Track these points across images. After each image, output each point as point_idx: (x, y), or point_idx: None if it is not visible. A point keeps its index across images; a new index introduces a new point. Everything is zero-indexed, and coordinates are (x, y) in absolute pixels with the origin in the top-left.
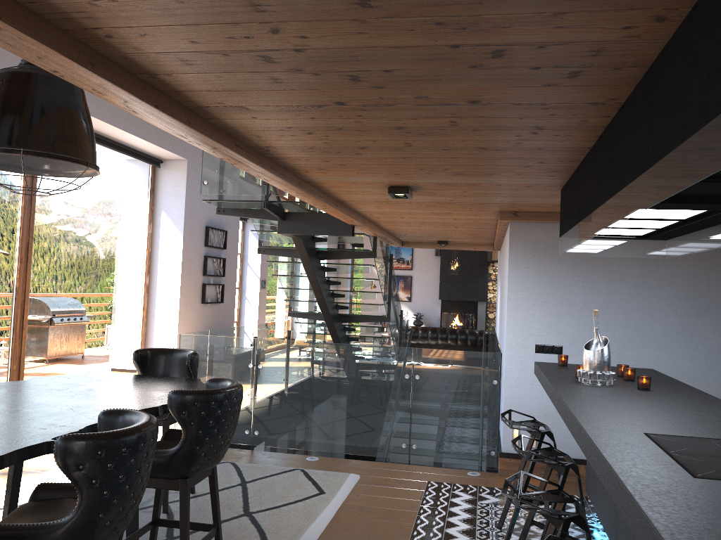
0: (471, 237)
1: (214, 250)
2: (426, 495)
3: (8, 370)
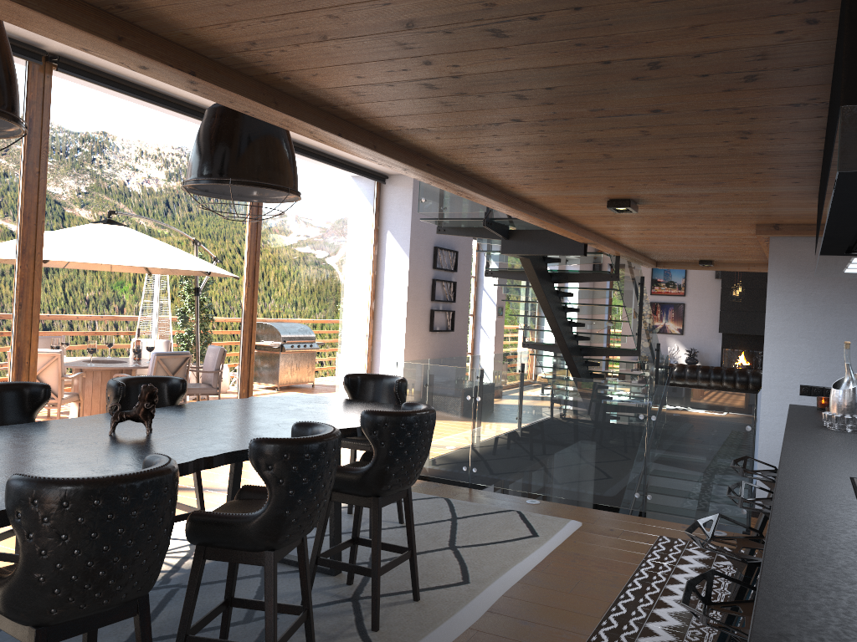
0: (739, 255)
1: (443, 273)
2: (653, 549)
3: (237, 394)
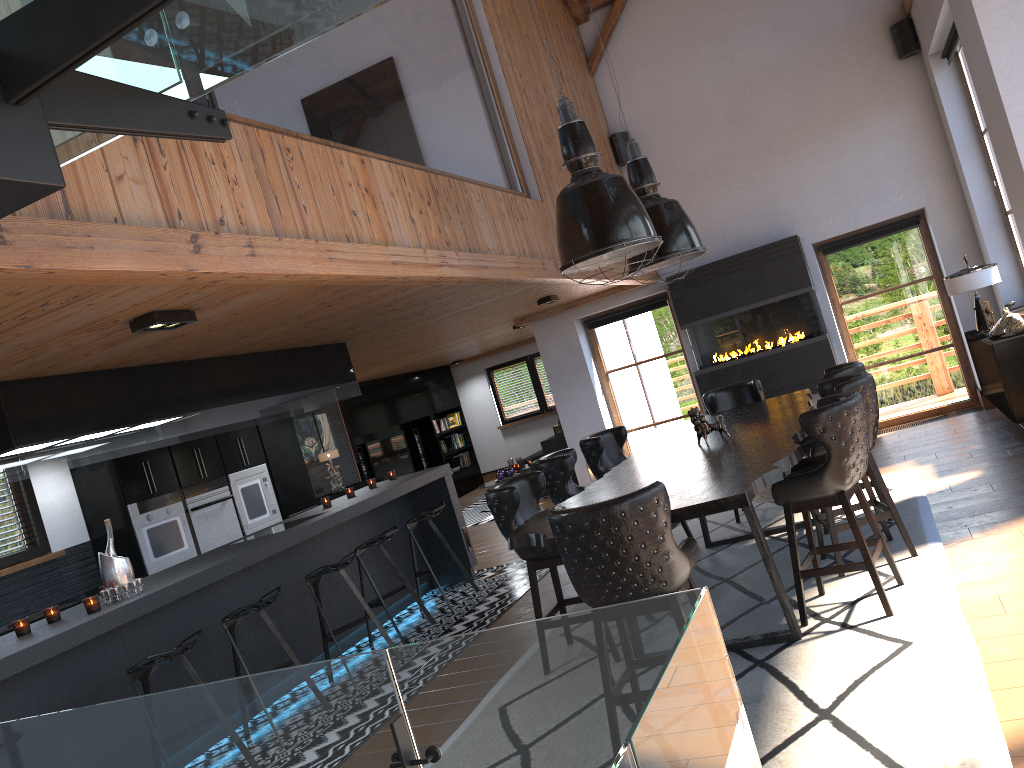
0: None
1: None
2: None
3: None
